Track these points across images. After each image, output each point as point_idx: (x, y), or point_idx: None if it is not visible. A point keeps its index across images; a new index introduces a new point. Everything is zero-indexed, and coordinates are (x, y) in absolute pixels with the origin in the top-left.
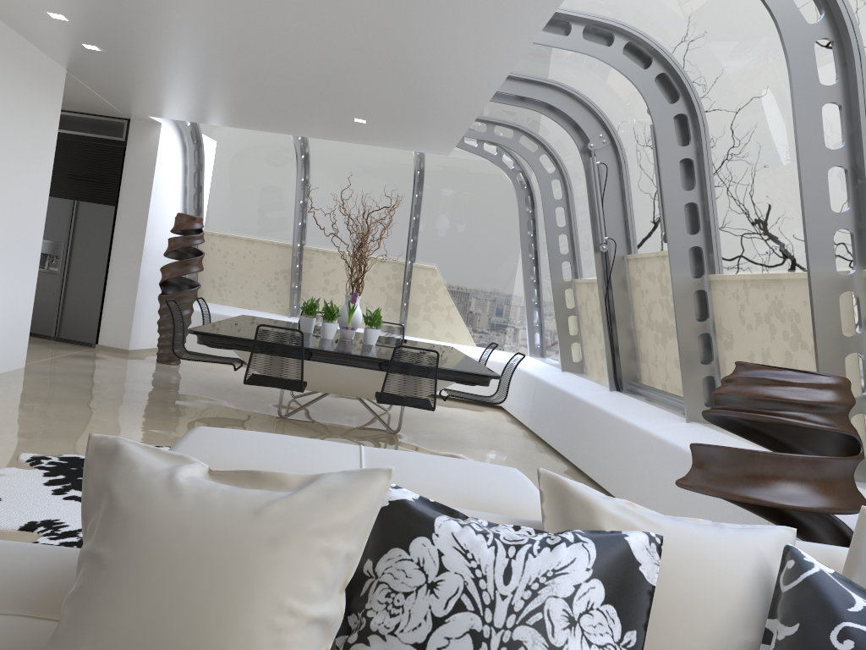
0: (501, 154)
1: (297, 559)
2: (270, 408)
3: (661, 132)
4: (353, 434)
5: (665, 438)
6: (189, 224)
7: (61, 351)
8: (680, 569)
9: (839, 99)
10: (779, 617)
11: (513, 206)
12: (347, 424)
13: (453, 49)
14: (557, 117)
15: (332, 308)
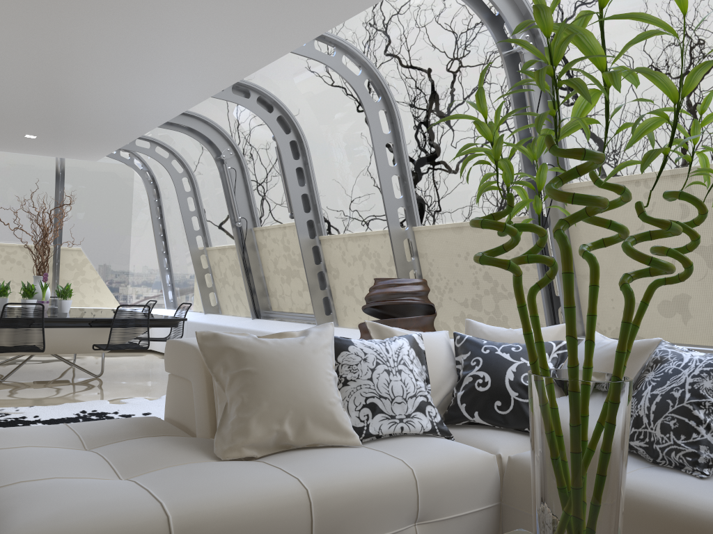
0: (133, 158)
1: (323, 356)
2: None
3: (284, 151)
4: (69, 382)
5: None
6: None
7: None
8: (427, 345)
9: (392, 140)
10: (461, 353)
11: (142, 197)
12: (55, 377)
13: (149, 97)
14: (198, 137)
15: (31, 287)
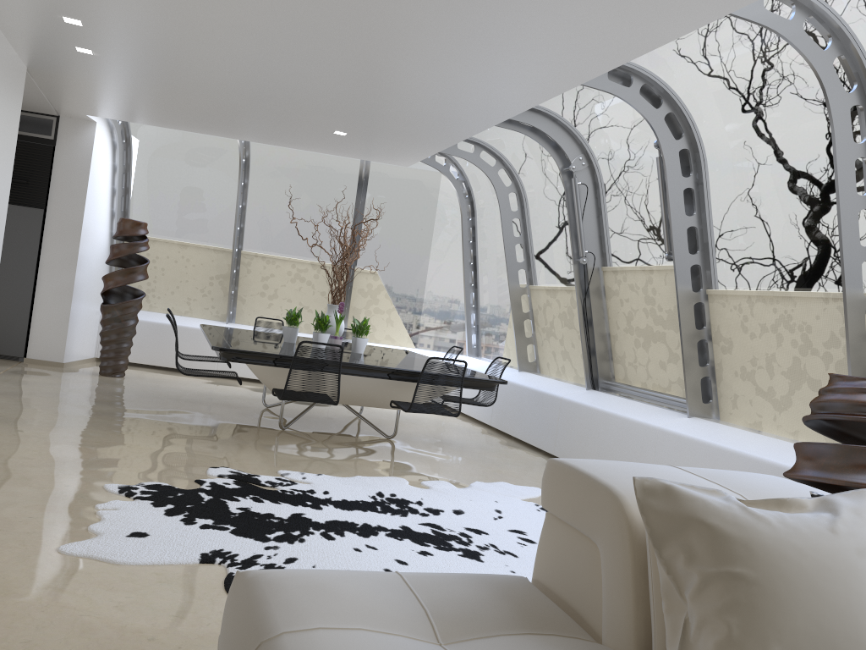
0: (448, 165)
1: None
2: (259, 419)
3: (669, 164)
4: (358, 442)
5: (681, 433)
6: (134, 230)
7: None
8: None
9: (865, 155)
10: None
11: (454, 214)
12: (341, 432)
13: (499, 83)
14: (542, 140)
15: (325, 319)
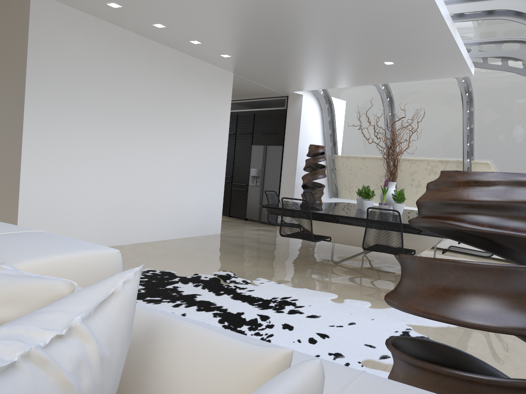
0: None
1: None
2: (336, 258)
3: None
4: (375, 275)
5: None
6: (314, 150)
7: (253, 227)
8: None
9: None
10: None
11: None
12: (380, 270)
13: None
14: (521, 18)
15: (367, 190)
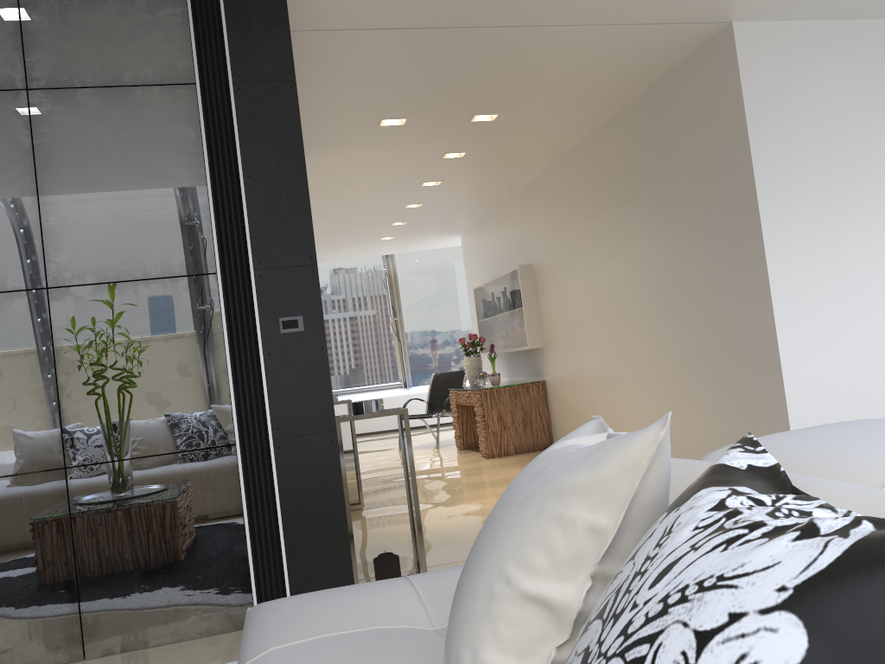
0: None
1: (529, 522)
2: None
3: None
4: None
5: None
6: None
7: None
8: None
9: None
10: None
11: None
12: None
13: None
14: None
15: None
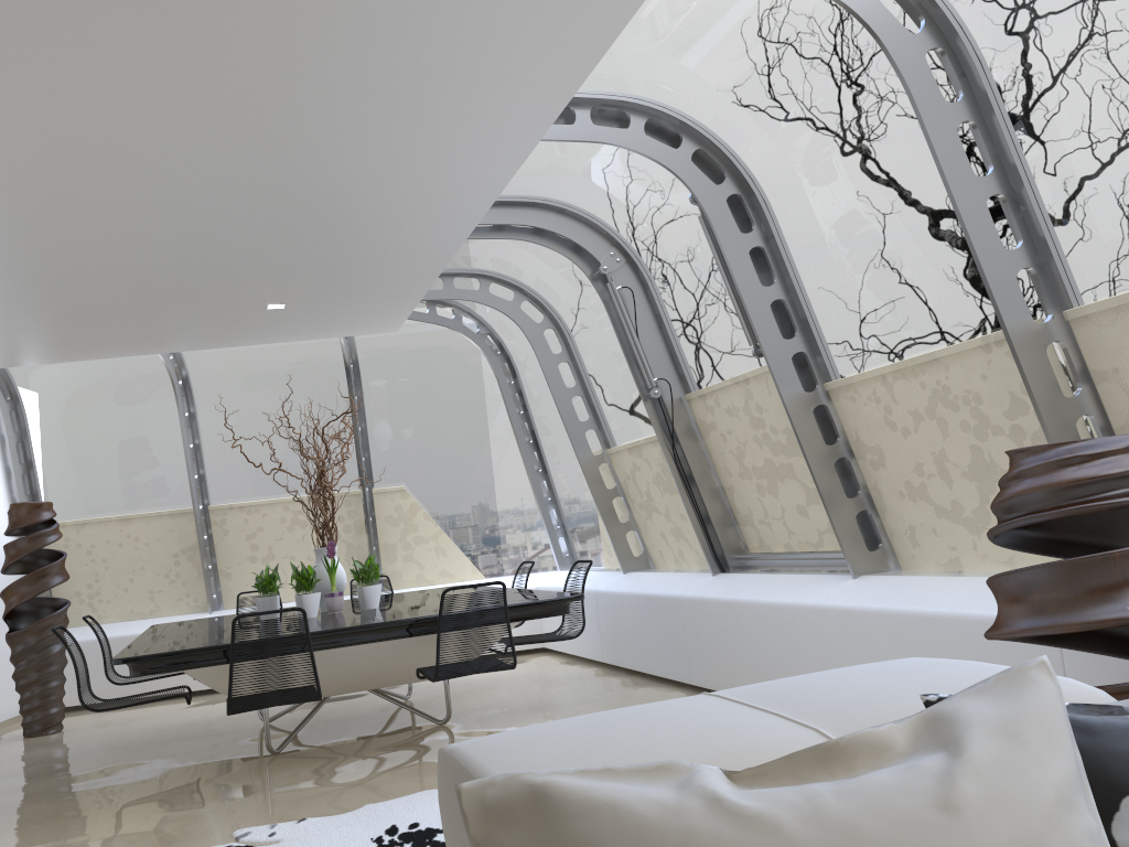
0: (459, 316)
1: None
2: (245, 746)
3: (718, 221)
4: (391, 743)
5: (845, 605)
6: (33, 516)
7: None
8: None
9: (971, 116)
10: None
11: (489, 381)
12: (370, 733)
13: (432, 166)
14: (551, 242)
15: (307, 571)
